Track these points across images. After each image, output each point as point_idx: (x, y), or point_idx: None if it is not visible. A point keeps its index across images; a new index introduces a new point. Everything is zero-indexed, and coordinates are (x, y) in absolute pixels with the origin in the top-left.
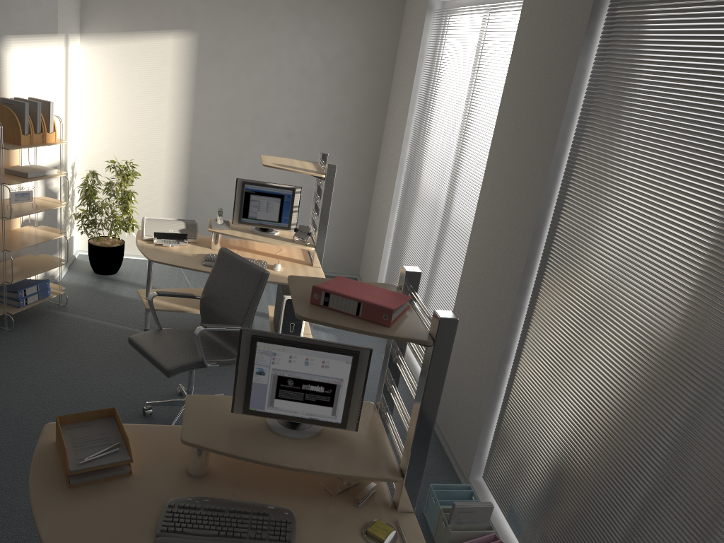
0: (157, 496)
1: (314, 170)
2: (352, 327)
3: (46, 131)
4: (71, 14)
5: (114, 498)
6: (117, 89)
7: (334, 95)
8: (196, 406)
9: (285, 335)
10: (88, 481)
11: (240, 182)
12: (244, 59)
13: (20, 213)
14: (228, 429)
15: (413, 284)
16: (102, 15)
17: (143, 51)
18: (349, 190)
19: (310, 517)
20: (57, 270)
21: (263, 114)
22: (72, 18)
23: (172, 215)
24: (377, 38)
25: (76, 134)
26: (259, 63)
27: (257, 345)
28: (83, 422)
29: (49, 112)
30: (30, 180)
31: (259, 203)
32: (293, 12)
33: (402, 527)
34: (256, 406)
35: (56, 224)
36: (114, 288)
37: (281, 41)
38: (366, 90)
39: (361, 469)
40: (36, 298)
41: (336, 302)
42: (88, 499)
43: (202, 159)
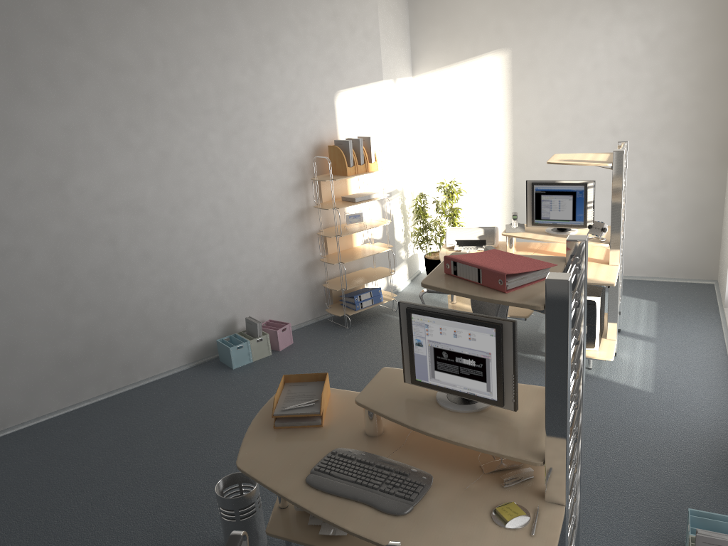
0: (330, 445)
1: (602, 160)
2: (464, 293)
3: (368, 162)
4: (398, 61)
5: (300, 440)
6: (445, 118)
7: (662, 77)
8: (384, 376)
9: (435, 307)
10: (288, 426)
11: (530, 184)
12: (558, 62)
13: (351, 231)
14: (398, 397)
15: (578, 254)
16: (428, 55)
17: (463, 78)
18: (693, 182)
19: (448, 487)
20: (398, 281)
21: (582, 115)
22: (400, 64)
23: (501, 228)
24: (711, 1)
25: (413, 164)
26: (573, 63)
27: (412, 317)
28: (303, 382)
29: (370, 146)
30: (356, 203)
31: (550, 203)
32: (605, 1)
33: (541, 515)
34: (420, 377)
35: (394, 241)
36: (442, 296)
37: (594, 35)
38: (704, 64)
39: (502, 446)
40: (370, 302)
41: (462, 271)
42: (281, 438)
43: (525, 170)
